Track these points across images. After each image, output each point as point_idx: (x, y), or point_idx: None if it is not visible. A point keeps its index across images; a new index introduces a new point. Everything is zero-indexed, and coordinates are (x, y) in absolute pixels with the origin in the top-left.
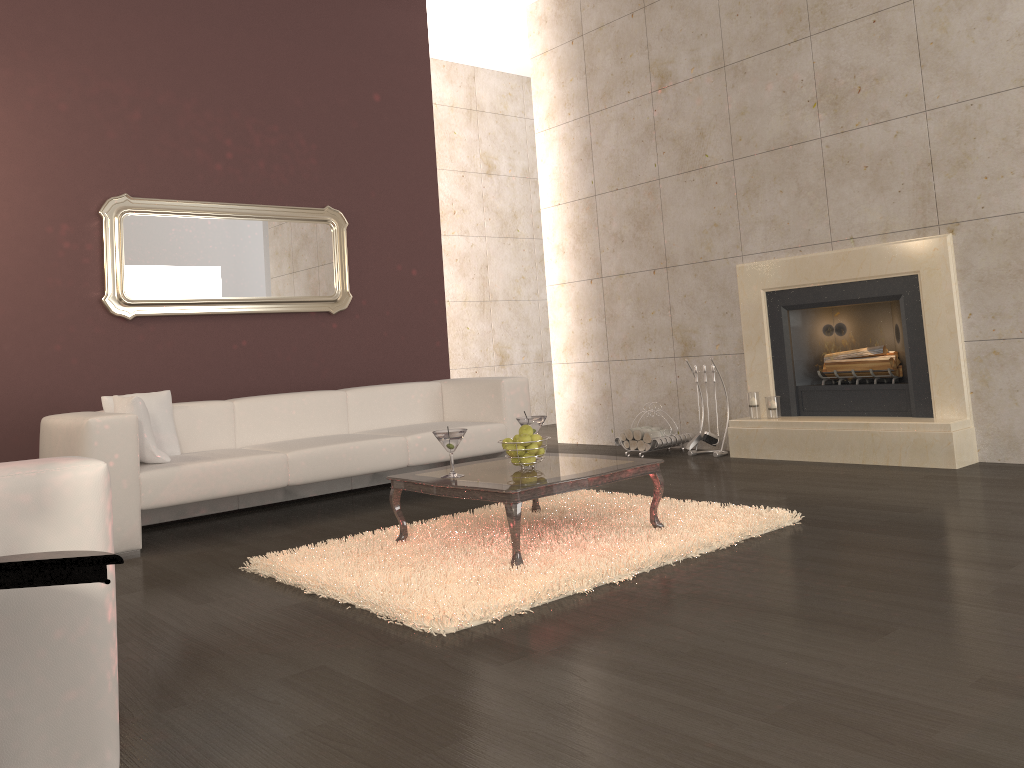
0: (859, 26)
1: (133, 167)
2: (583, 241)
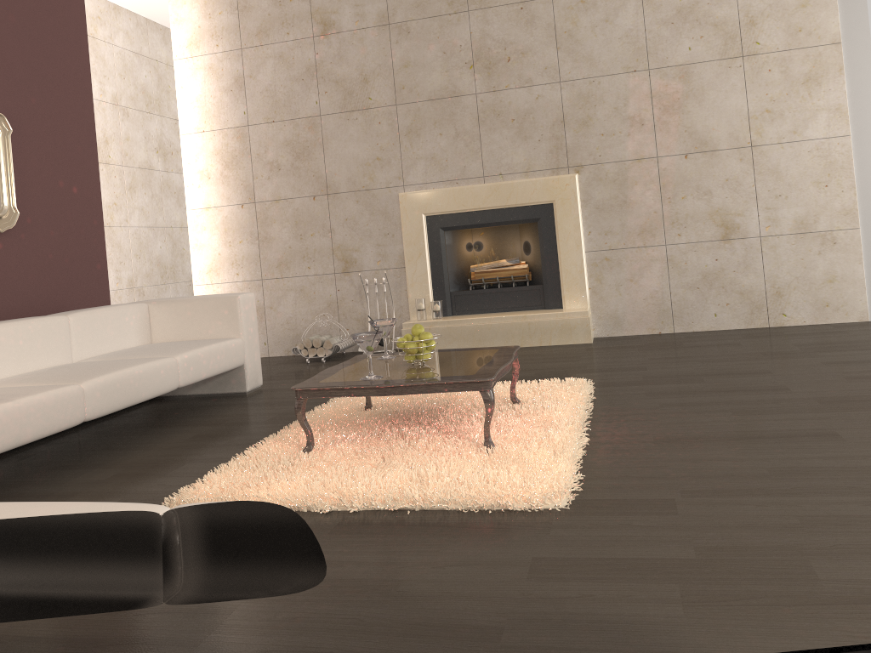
0: (510, 10)
1: None
2: (233, 168)
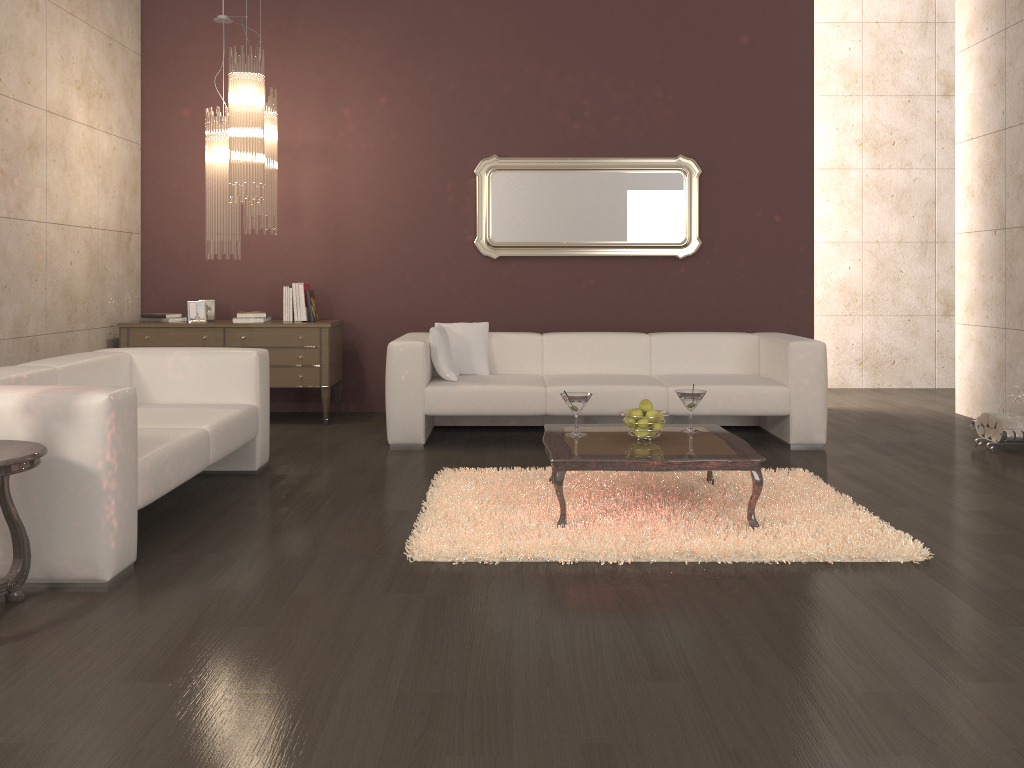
0: None
1: (503, 132)
2: (990, 184)
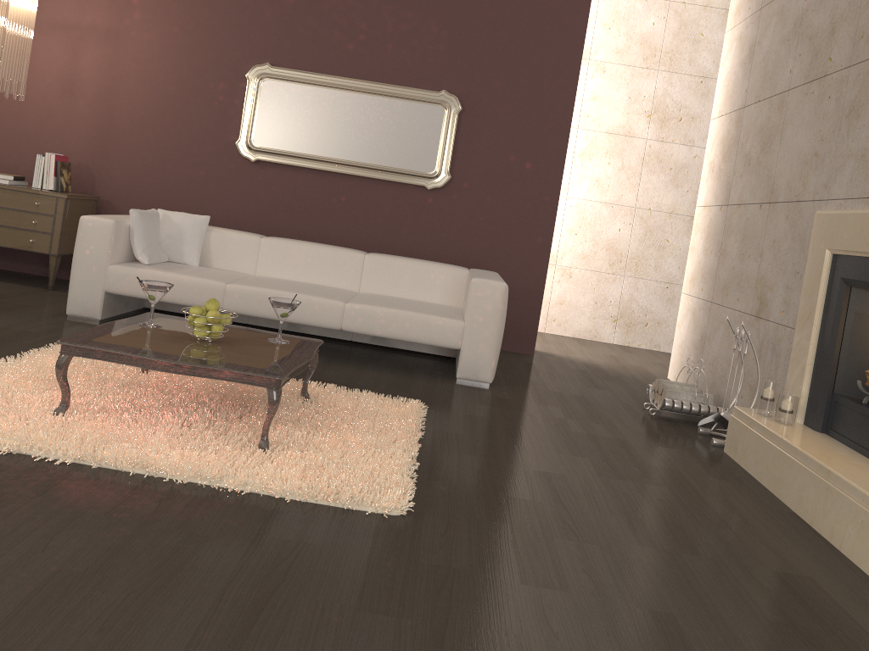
0: None
1: (280, 42)
2: (726, 160)
